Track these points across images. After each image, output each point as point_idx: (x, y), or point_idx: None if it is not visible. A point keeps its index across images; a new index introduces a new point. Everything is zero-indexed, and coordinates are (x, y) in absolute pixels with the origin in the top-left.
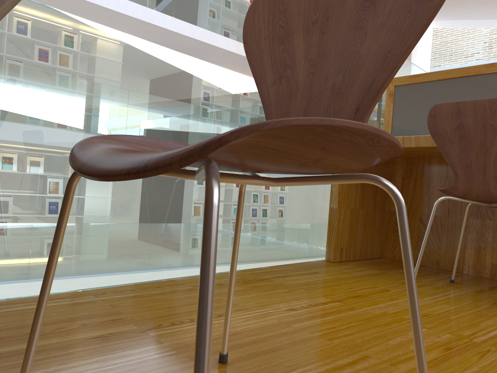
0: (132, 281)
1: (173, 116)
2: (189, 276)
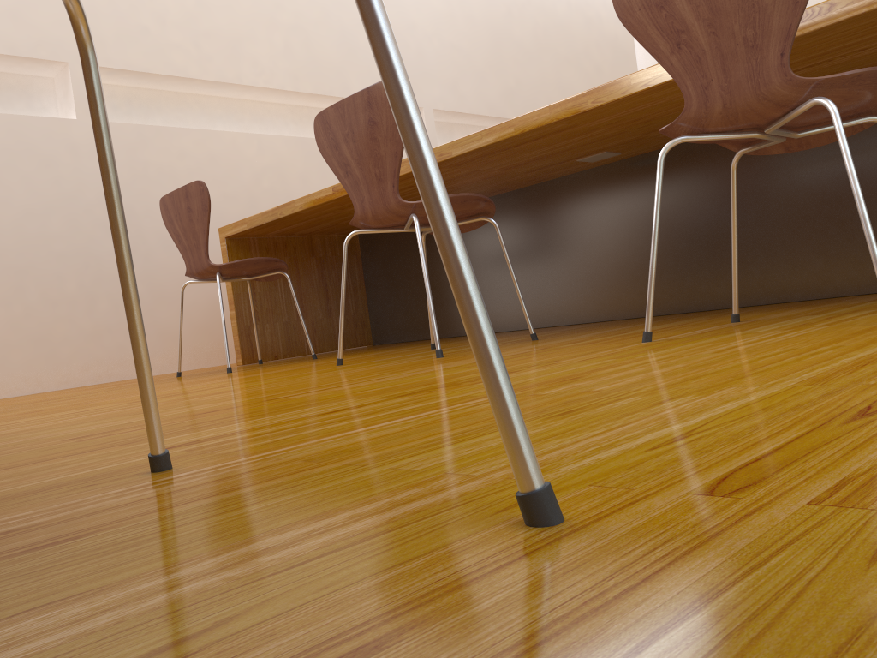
0: None
1: None
2: None
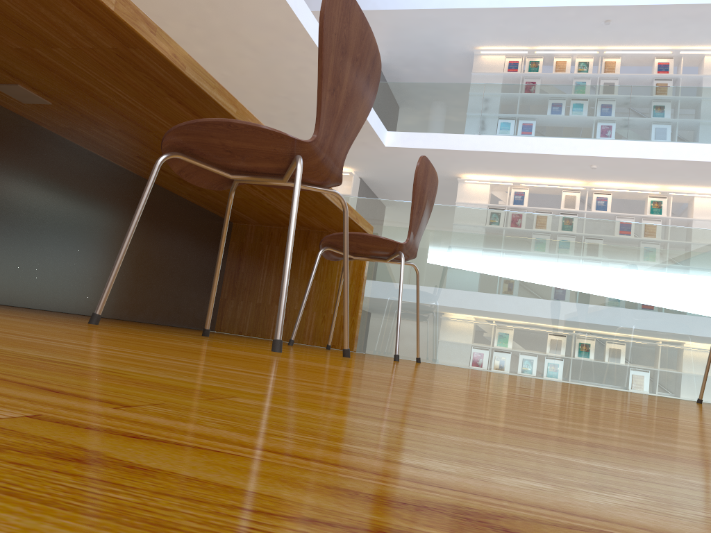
0: (467, 366)
1: (502, 255)
2: (516, 374)
